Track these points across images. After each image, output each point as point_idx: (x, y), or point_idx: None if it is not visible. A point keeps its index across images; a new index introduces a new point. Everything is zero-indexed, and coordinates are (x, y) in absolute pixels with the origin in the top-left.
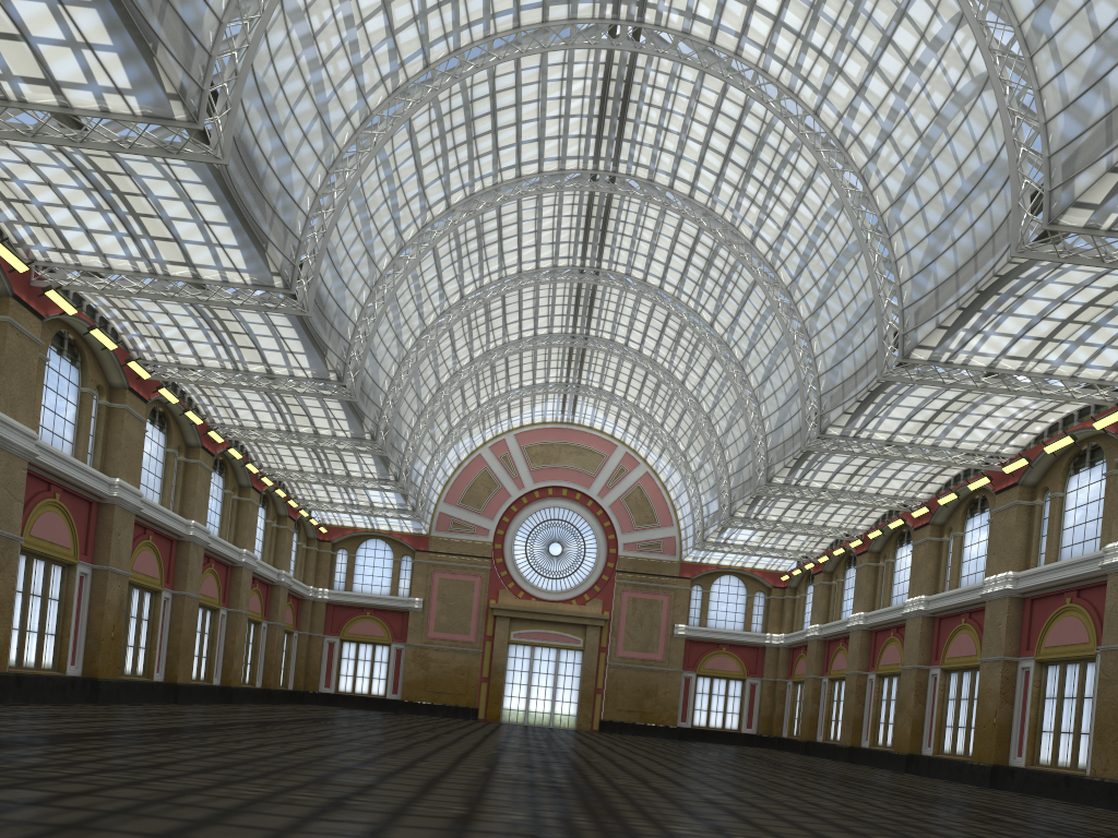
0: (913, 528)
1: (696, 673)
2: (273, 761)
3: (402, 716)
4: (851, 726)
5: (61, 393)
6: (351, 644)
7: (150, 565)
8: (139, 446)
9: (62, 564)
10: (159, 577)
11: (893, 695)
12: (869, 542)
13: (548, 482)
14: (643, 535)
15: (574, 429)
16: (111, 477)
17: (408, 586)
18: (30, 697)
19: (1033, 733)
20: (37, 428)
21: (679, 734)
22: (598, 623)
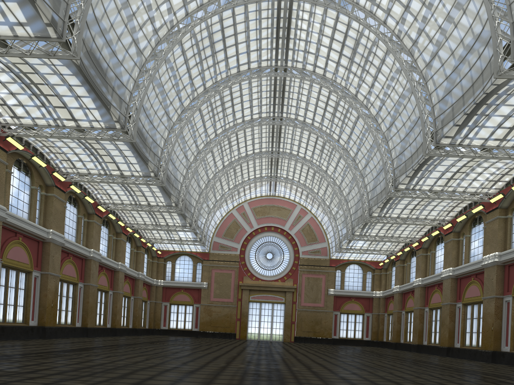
0: (444, 235)
1: (339, 312)
2: (106, 365)
3: (199, 338)
4: (417, 334)
5: (21, 189)
6: (174, 305)
7: (71, 271)
8: (62, 214)
9: (25, 272)
10: (77, 277)
11: (438, 318)
12: (422, 243)
13: (264, 224)
14: (311, 247)
15: (276, 198)
16: (48, 229)
17: (200, 277)
18: (9, 337)
19: (513, 334)
20: (8, 206)
21: (333, 342)
22: (291, 290)
